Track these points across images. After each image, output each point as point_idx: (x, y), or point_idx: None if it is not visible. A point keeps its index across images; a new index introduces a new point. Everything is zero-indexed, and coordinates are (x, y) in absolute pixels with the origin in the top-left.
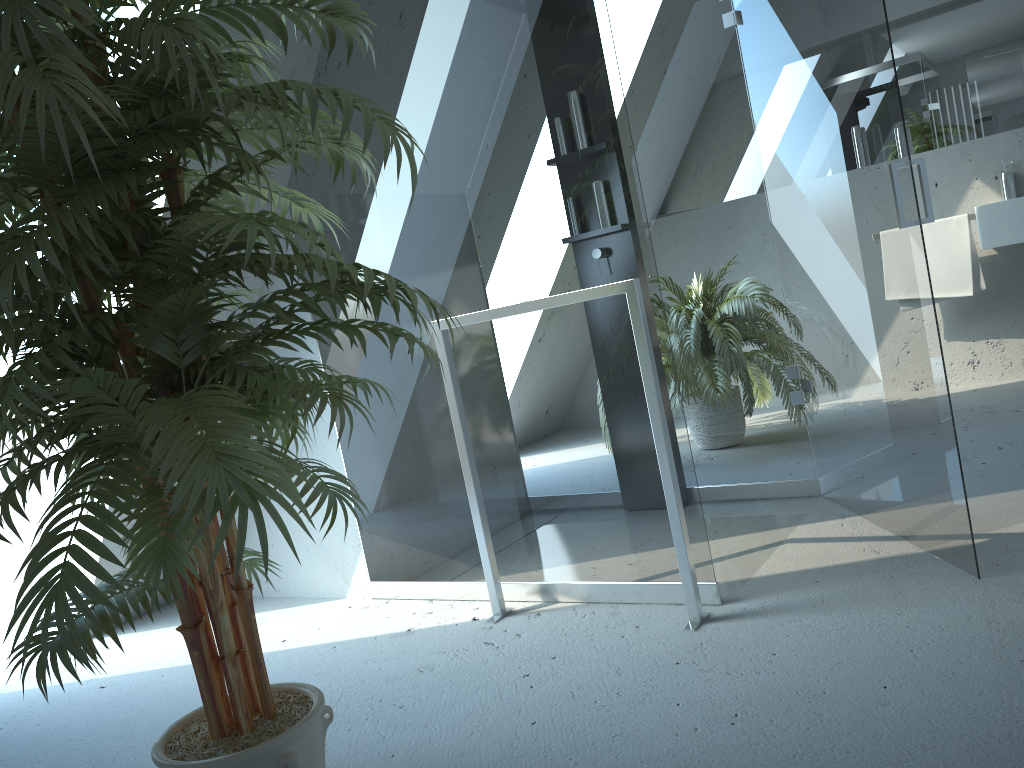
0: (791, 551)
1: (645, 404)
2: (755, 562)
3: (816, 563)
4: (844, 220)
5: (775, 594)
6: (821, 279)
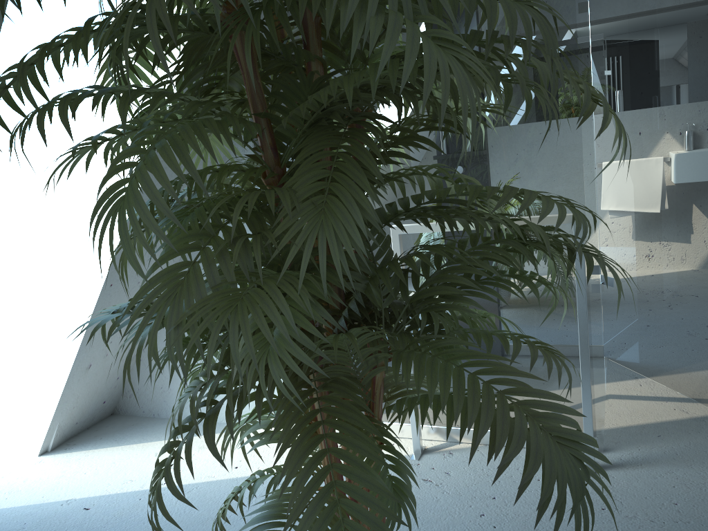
0: (618, 406)
1: (558, 304)
2: (597, 414)
3: (646, 419)
4: (688, 174)
5: (634, 446)
6: (647, 211)
